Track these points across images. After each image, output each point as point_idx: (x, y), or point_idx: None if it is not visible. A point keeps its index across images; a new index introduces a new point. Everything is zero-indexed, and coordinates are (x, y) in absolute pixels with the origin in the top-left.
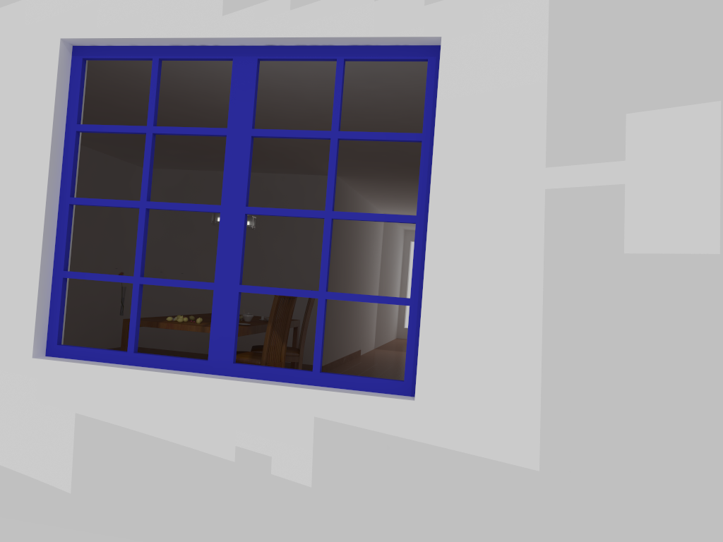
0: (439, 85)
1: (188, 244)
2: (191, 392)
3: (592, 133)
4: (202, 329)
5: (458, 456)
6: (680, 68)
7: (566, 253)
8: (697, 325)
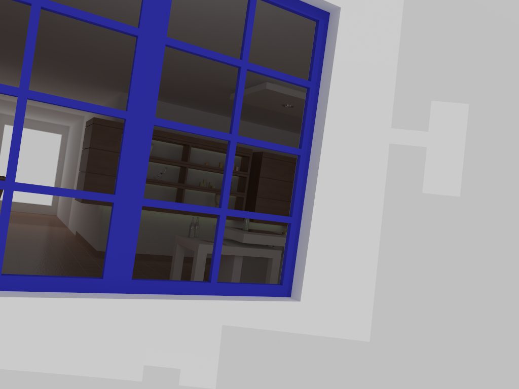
0: (336, 47)
1: None
2: (95, 316)
3: (415, 109)
4: None
5: (325, 340)
6: (456, 78)
7: (396, 190)
8: (447, 239)
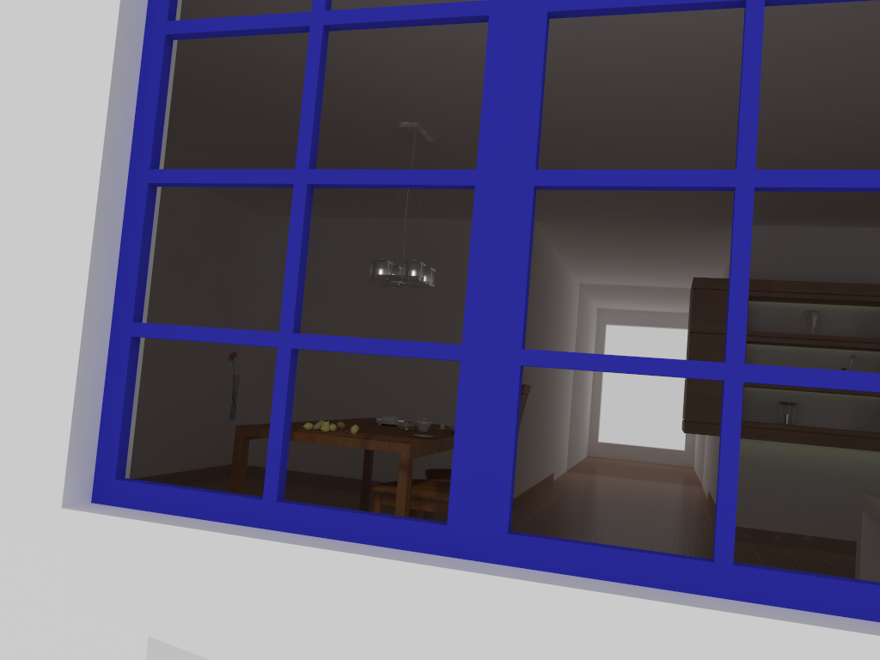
0: None
1: (320, 320)
2: (415, 602)
3: None
4: (362, 445)
5: None
6: None
7: None
8: None
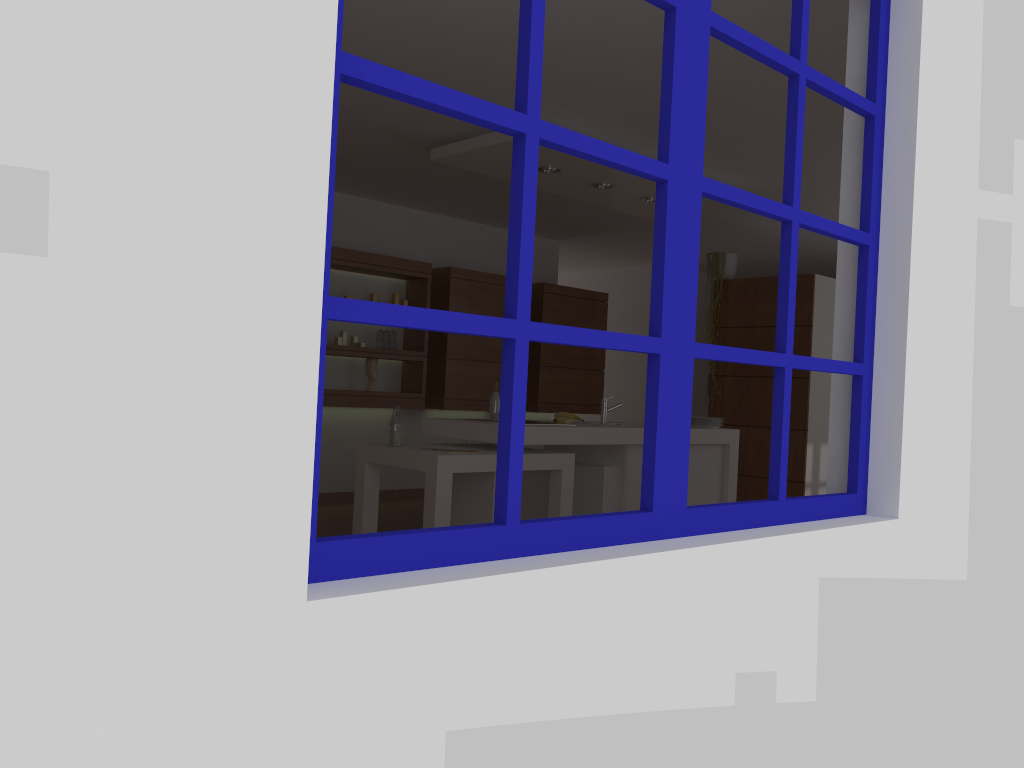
0: (921, 38)
1: None
2: (676, 586)
3: (999, 154)
4: None
5: (924, 585)
6: None
7: (985, 302)
8: None
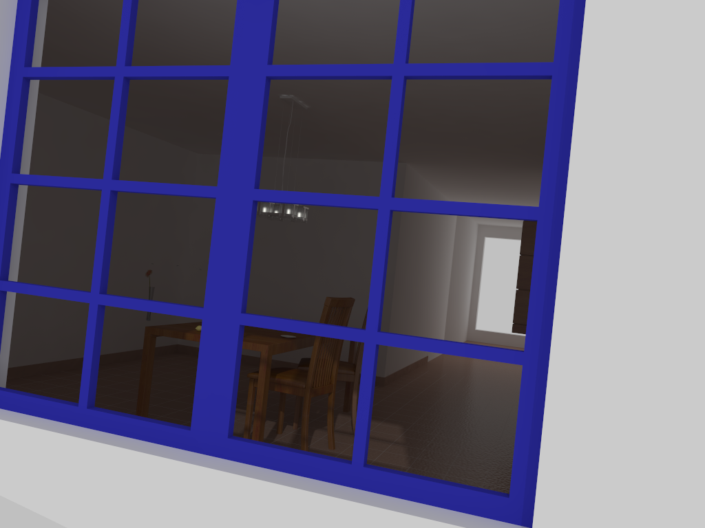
0: None
1: None
2: (159, 482)
3: None
4: None
5: None
6: None
7: None
8: None
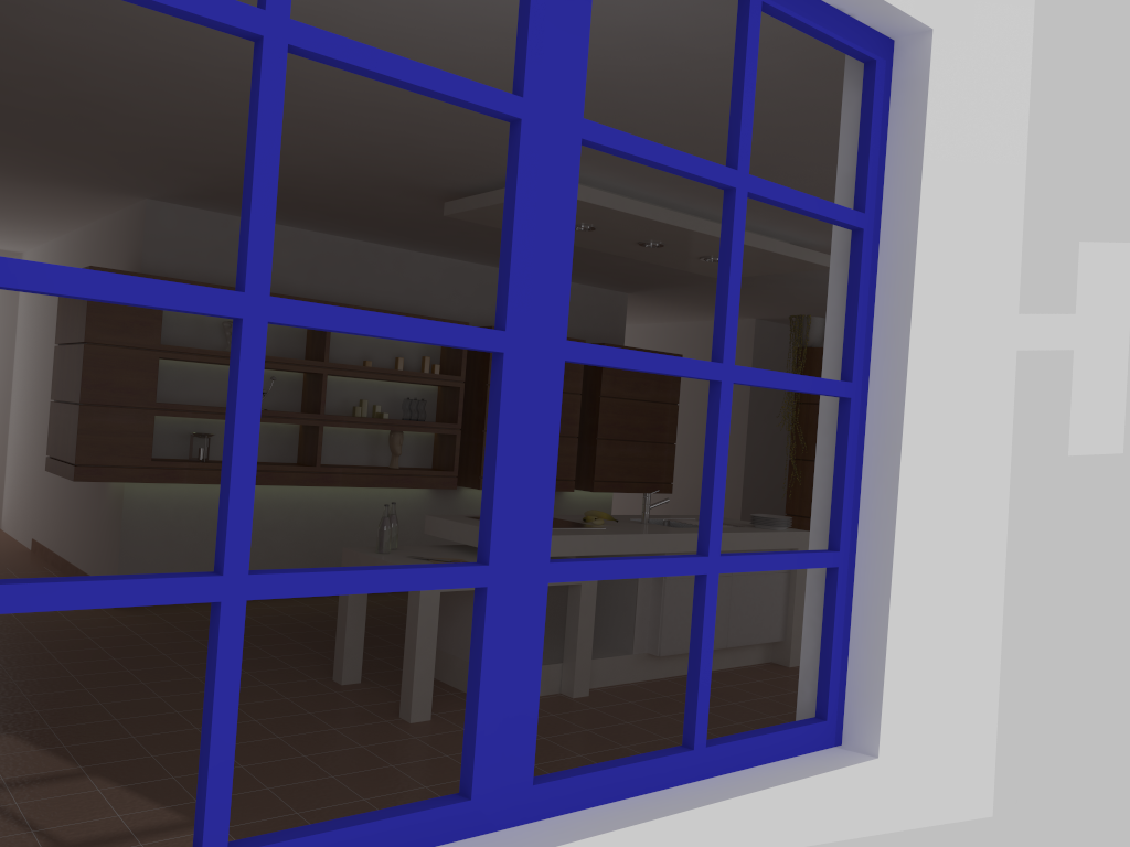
0: (927, 128)
1: None
2: None
3: (1055, 264)
4: None
5: (921, 836)
6: (1114, 187)
7: (1028, 457)
8: (1106, 553)
